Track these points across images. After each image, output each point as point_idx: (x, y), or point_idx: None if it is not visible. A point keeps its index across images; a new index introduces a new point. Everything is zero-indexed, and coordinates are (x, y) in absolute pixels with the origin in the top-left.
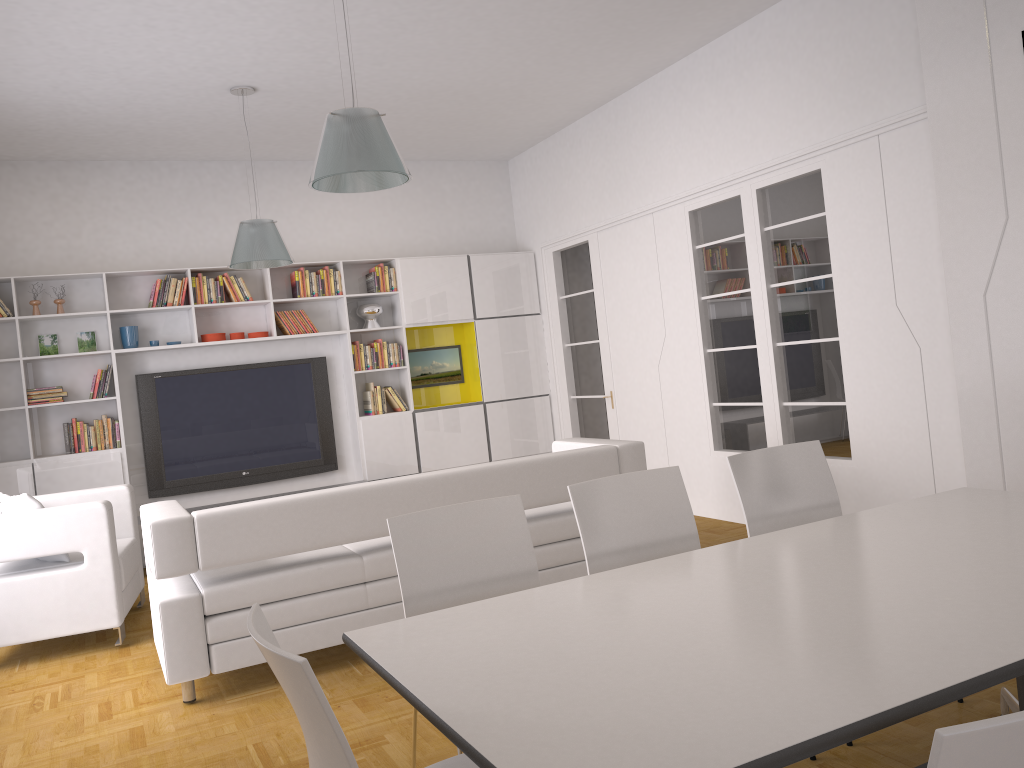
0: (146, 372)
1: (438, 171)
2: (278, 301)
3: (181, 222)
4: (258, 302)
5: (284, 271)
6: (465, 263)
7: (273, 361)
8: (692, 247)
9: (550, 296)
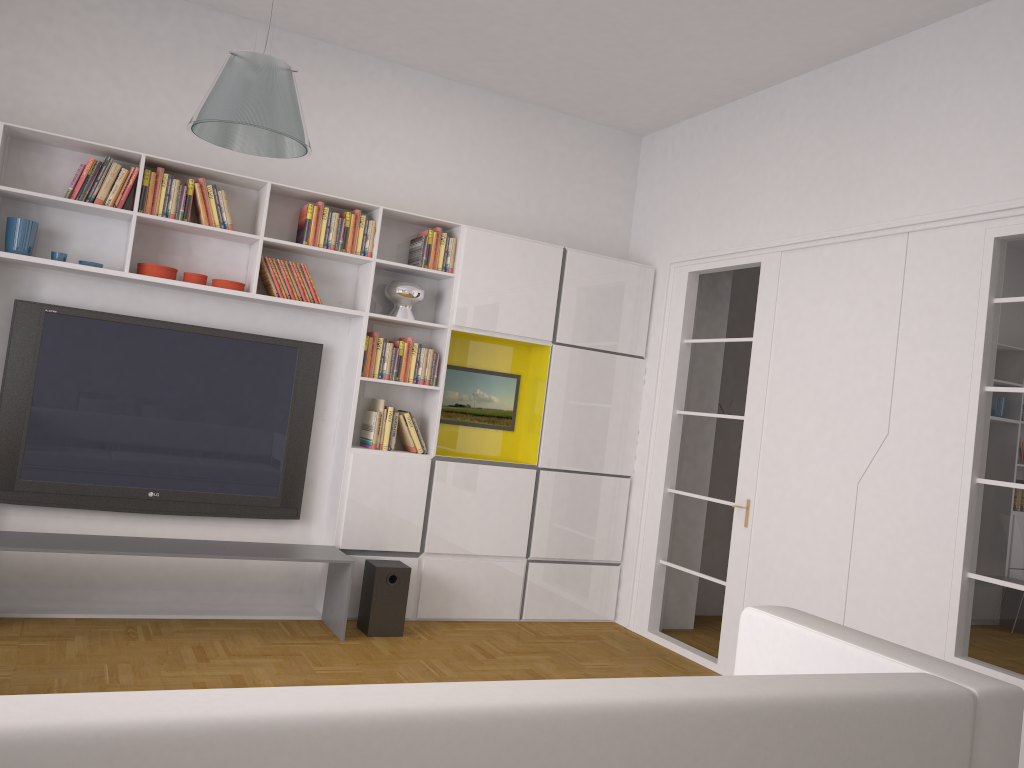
0: (36, 300)
1: (546, 123)
2: (271, 241)
3: (155, 88)
4: (240, 235)
5: (293, 202)
6: (558, 258)
7: (242, 332)
8: (988, 299)
9: (668, 335)
